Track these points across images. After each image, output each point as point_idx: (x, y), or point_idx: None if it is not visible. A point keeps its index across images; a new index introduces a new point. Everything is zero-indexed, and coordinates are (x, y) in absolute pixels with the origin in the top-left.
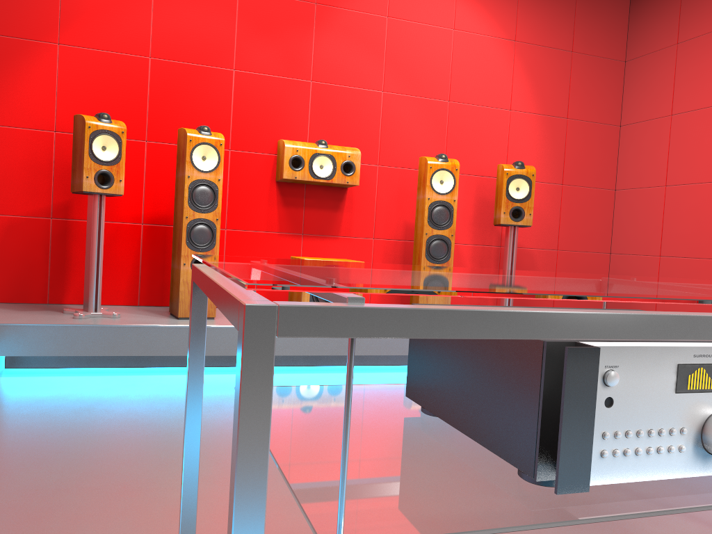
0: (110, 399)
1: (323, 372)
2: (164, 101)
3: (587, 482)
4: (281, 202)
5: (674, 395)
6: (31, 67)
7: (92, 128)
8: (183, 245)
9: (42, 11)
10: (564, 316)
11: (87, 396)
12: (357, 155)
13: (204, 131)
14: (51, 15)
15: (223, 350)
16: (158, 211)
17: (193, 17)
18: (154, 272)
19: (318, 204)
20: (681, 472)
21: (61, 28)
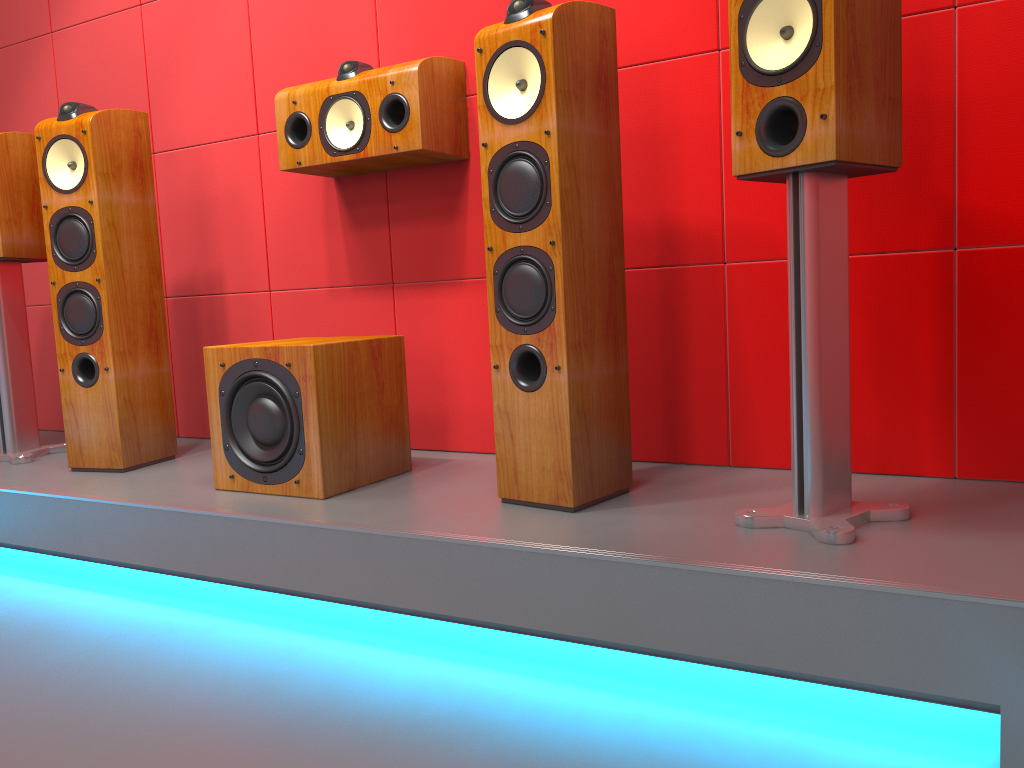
0: None
1: (209, 610)
2: (165, 76)
3: None
4: (347, 221)
5: None
6: (34, 81)
7: None
8: (56, 336)
9: None
10: None
11: None
12: (410, 74)
13: (62, 114)
14: None
15: (45, 538)
16: (181, 273)
17: None
18: (188, 379)
19: (414, 210)
20: None
21: (51, 6)
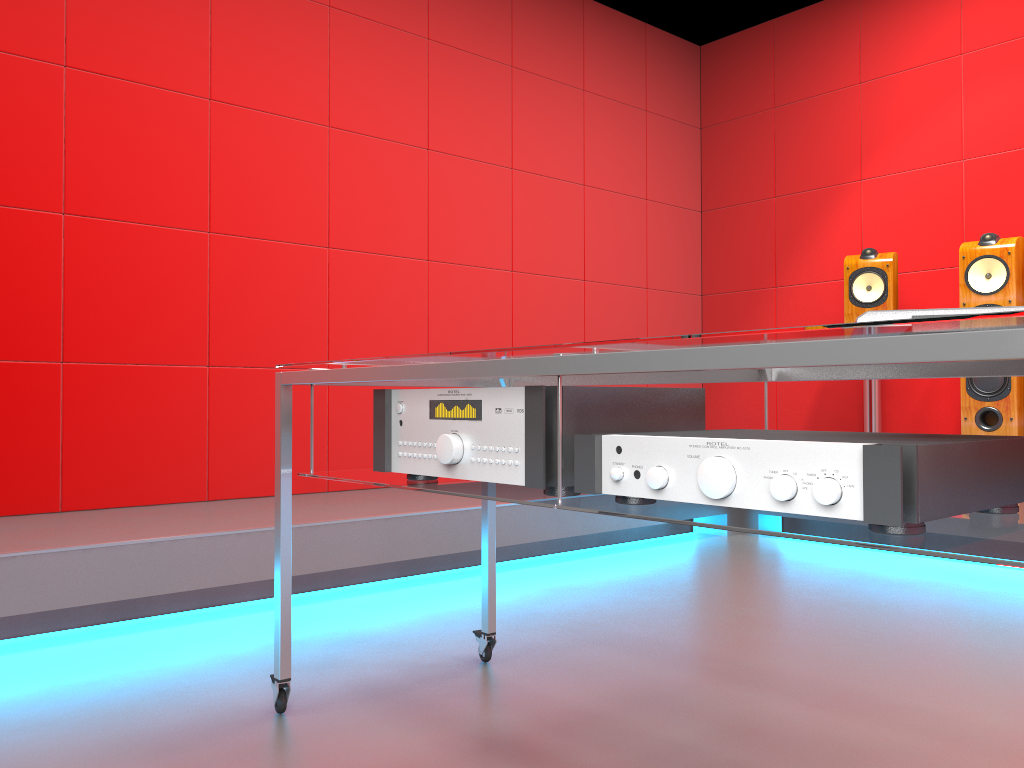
0: (811, 563)
1: None
2: (984, 210)
3: (384, 466)
4: None
5: (429, 421)
6: (836, 214)
7: (851, 269)
8: (961, 394)
9: (843, 151)
10: (348, 370)
11: (796, 558)
12: None
13: (984, 241)
14: (852, 152)
15: None
16: None
17: (1016, 87)
18: None
19: None
20: (436, 473)
21: (862, 161)
